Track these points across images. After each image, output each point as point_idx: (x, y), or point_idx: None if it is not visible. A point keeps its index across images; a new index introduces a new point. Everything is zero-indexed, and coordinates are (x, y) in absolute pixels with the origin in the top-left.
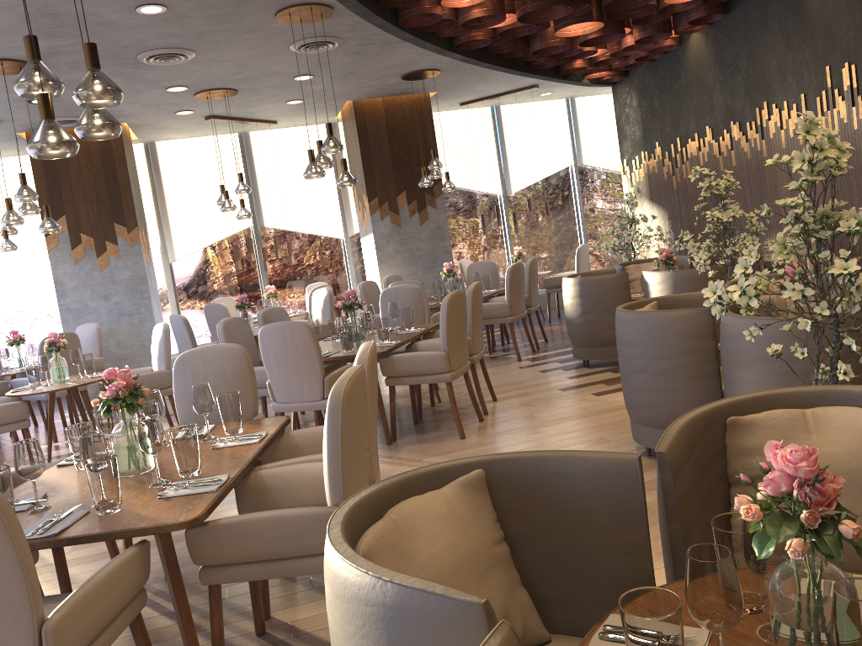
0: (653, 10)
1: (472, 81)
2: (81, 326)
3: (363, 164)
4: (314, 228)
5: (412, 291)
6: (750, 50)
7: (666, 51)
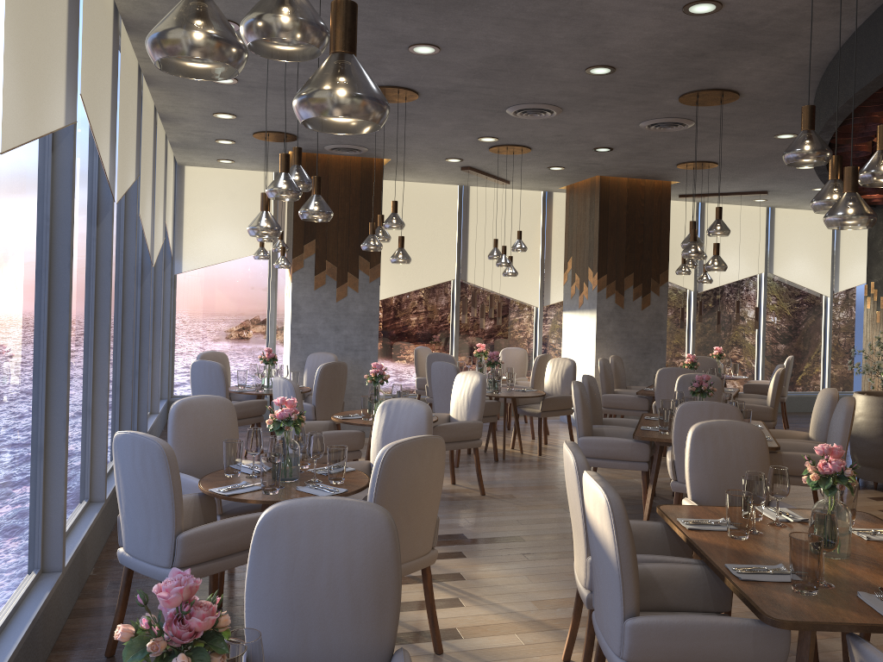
0: None
1: (724, 178)
2: (315, 354)
3: (599, 239)
4: (513, 292)
5: (714, 382)
6: None
7: None
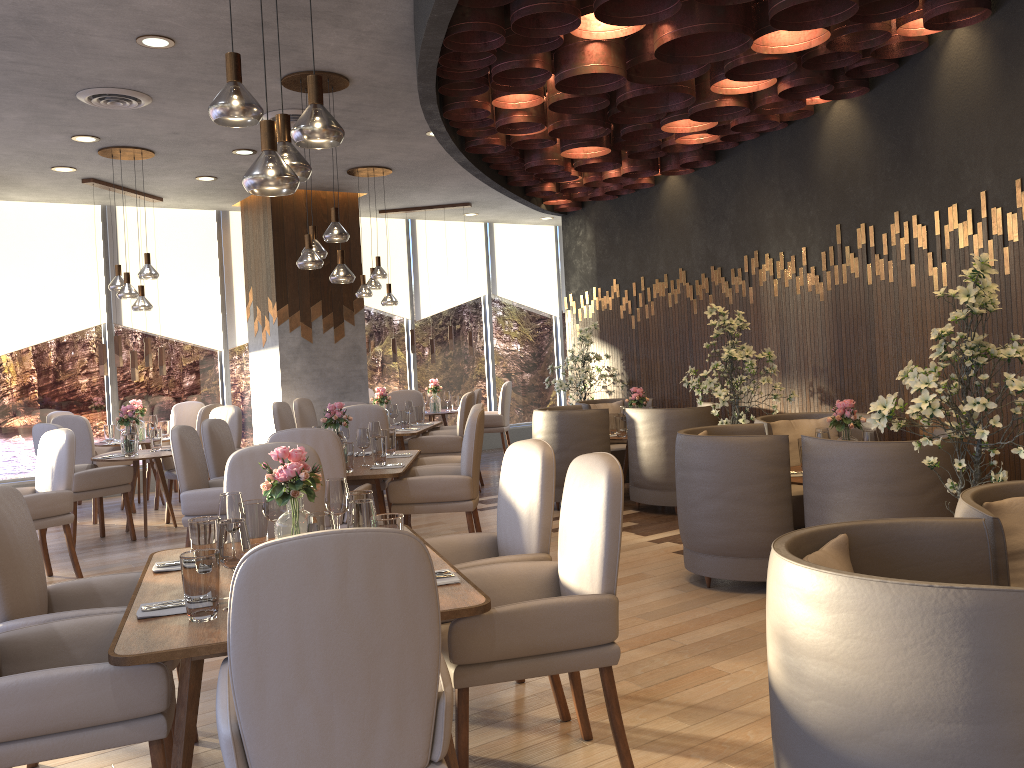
0: (655, 146)
1: (413, 187)
2: None
3: (275, 263)
4: (187, 334)
5: (376, 412)
6: (741, 199)
7: (635, 189)
